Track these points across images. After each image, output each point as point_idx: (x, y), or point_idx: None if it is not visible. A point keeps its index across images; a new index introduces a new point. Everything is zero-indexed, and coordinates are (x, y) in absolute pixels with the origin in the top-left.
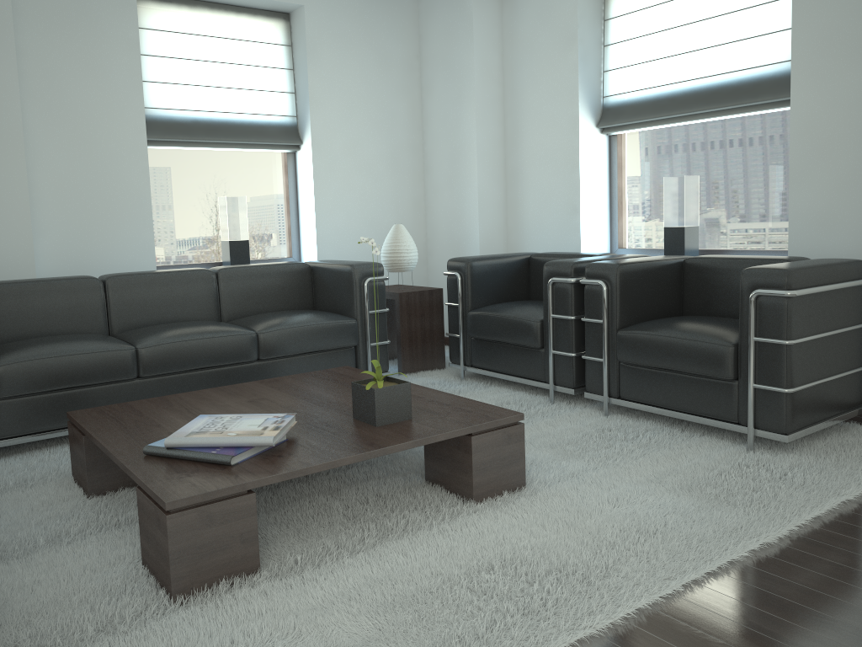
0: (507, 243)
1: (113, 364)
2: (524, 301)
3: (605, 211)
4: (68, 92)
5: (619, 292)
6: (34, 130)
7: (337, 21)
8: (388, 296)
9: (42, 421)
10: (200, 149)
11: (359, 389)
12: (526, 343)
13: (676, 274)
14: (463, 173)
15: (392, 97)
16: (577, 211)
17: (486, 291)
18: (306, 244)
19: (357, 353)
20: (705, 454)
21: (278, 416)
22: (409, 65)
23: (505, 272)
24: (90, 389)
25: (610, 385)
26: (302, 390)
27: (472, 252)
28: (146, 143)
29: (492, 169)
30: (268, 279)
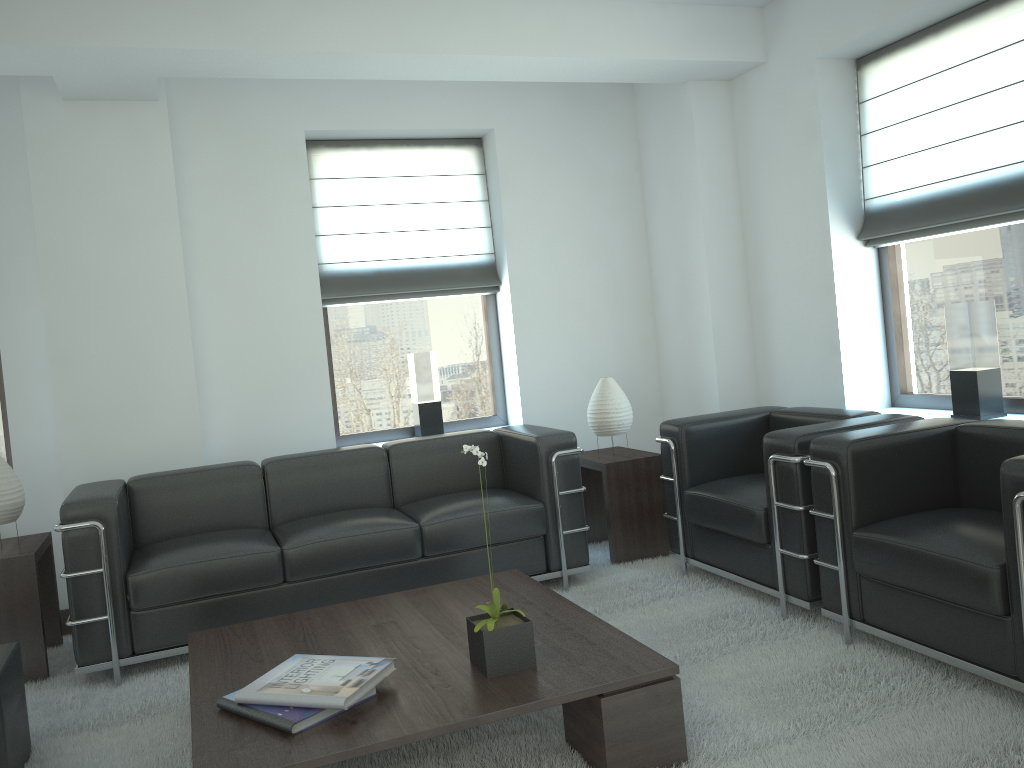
0: (757, 387)
1: (255, 568)
2: (756, 475)
3: (879, 346)
4: (238, 259)
5: (853, 479)
6: (204, 303)
7: (534, 140)
8: (595, 467)
9: (183, 633)
10: (385, 302)
11: (472, 628)
12: (748, 536)
13: (944, 447)
14: (694, 304)
15: (607, 218)
16: (837, 348)
17: (708, 461)
18: (511, 400)
19: (547, 543)
20: (962, 722)
21: (372, 662)
22: (627, 178)
23: (734, 436)
24: (233, 597)
25: (850, 603)
26: (442, 609)
27: (711, 402)
28: (320, 304)
29: (730, 298)
30: (448, 453)
